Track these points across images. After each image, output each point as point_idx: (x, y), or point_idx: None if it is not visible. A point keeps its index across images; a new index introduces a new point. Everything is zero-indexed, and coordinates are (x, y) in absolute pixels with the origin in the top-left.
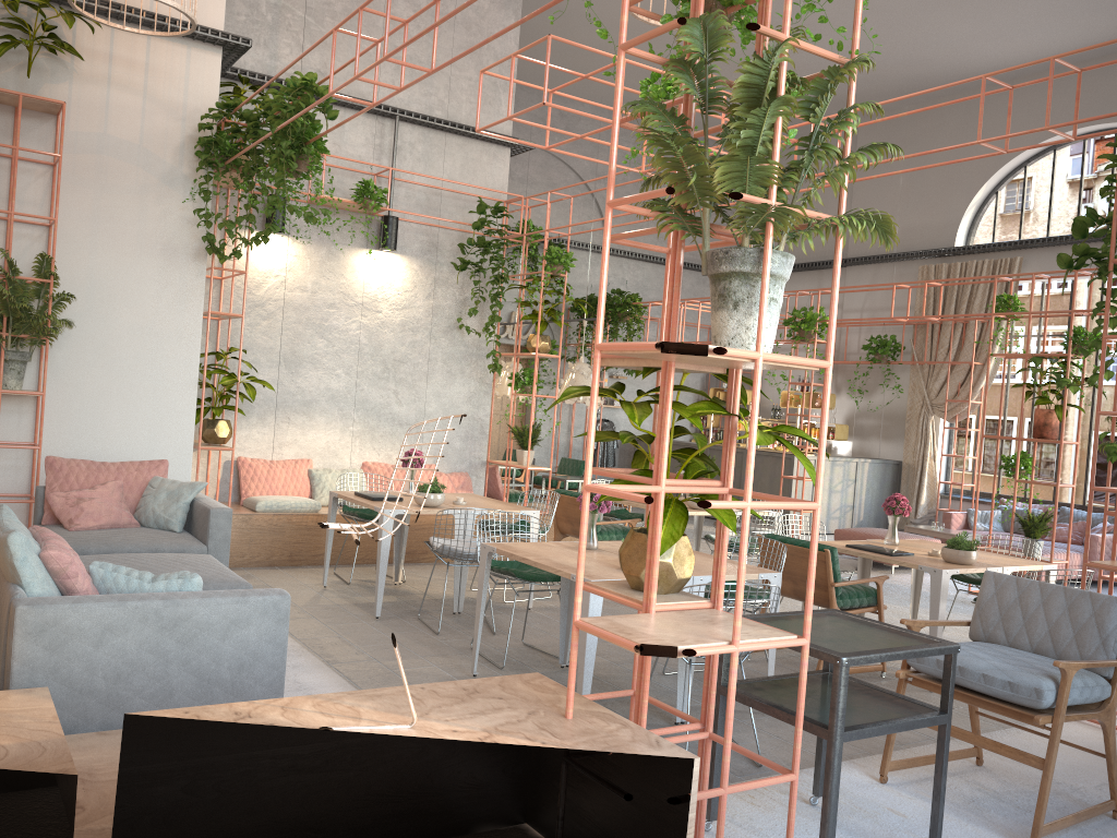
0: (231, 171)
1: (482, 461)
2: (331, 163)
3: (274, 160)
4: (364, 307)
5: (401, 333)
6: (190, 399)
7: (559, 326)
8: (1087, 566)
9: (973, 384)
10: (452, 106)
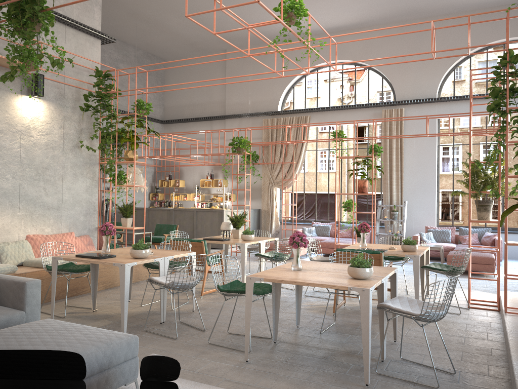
0: None
1: (95, 227)
2: None
3: (16, 20)
4: (22, 133)
5: (46, 150)
6: None
7: None
8: (507, 245)
9: (293, 172)
10: (68, 9)
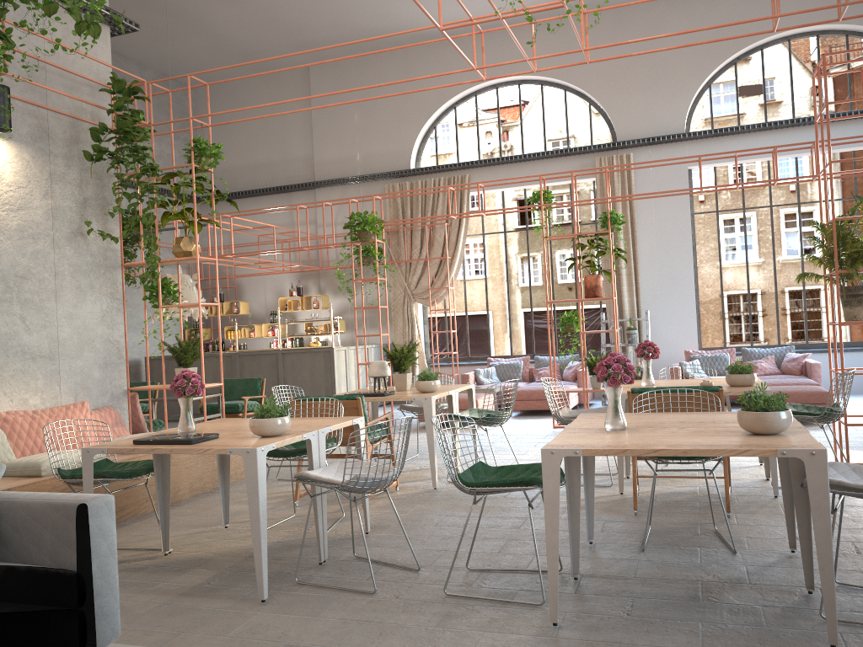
0: None
1: (124, 389)
2: None
3: None
4: None
5: (21, 241)
6: None
7: None
8: None
9: (446, 274)
10: None
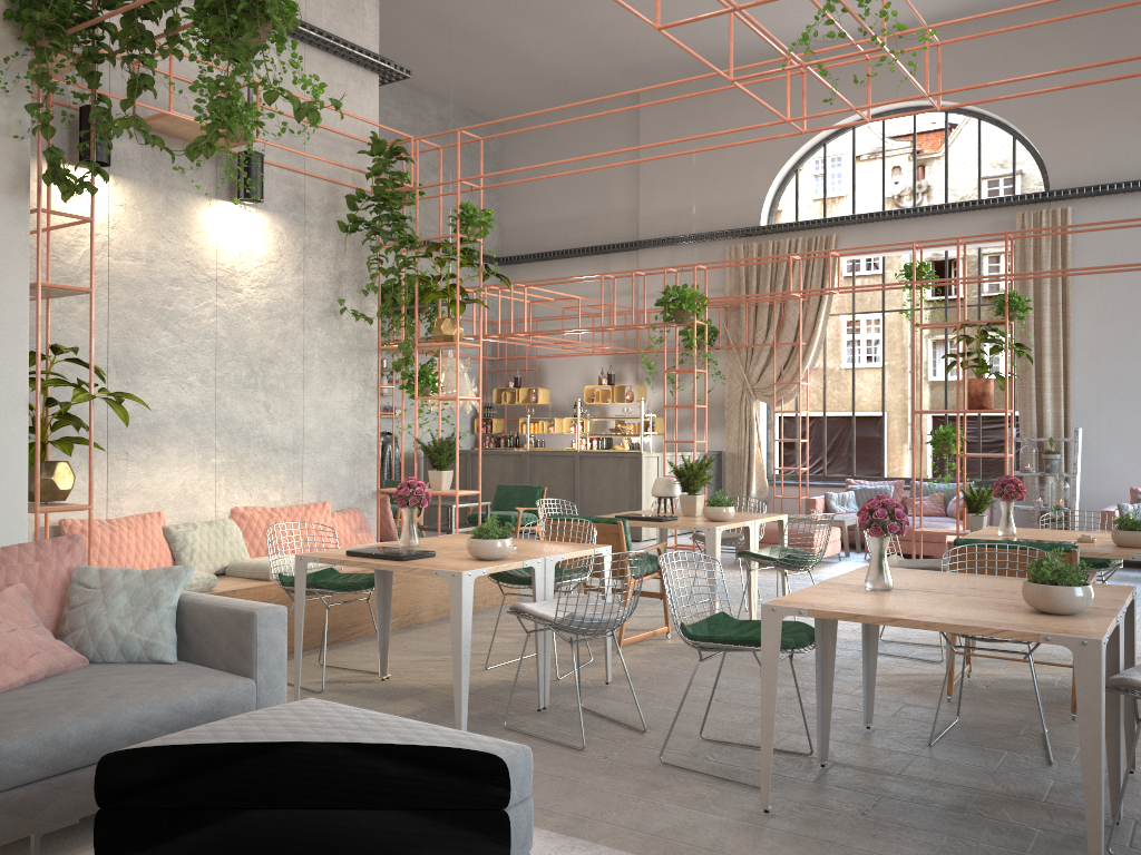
0: (58, 53)
1: (373, 490)
2: (161, 68)
3: (217, 19)
4: (219, 283)
5: (269, 321)
6: (18, 431)
7: None
8: None
9: (798, 365)
10: (310, 8)
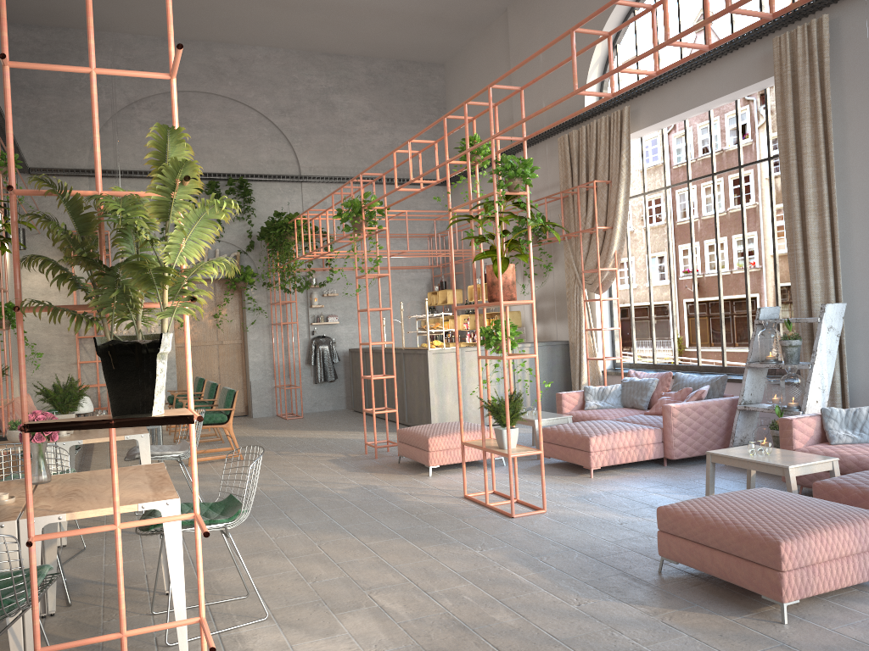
0: None
1: None
2: None
3: None
4: None
5: None
6: None
7: (259, 255)
8: None
9: (607, 251)
10: None
